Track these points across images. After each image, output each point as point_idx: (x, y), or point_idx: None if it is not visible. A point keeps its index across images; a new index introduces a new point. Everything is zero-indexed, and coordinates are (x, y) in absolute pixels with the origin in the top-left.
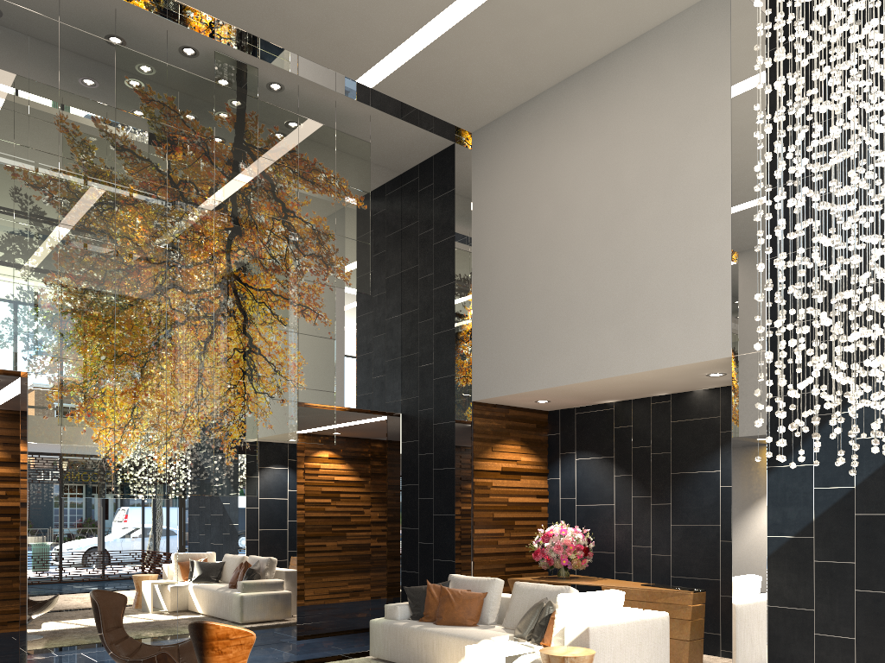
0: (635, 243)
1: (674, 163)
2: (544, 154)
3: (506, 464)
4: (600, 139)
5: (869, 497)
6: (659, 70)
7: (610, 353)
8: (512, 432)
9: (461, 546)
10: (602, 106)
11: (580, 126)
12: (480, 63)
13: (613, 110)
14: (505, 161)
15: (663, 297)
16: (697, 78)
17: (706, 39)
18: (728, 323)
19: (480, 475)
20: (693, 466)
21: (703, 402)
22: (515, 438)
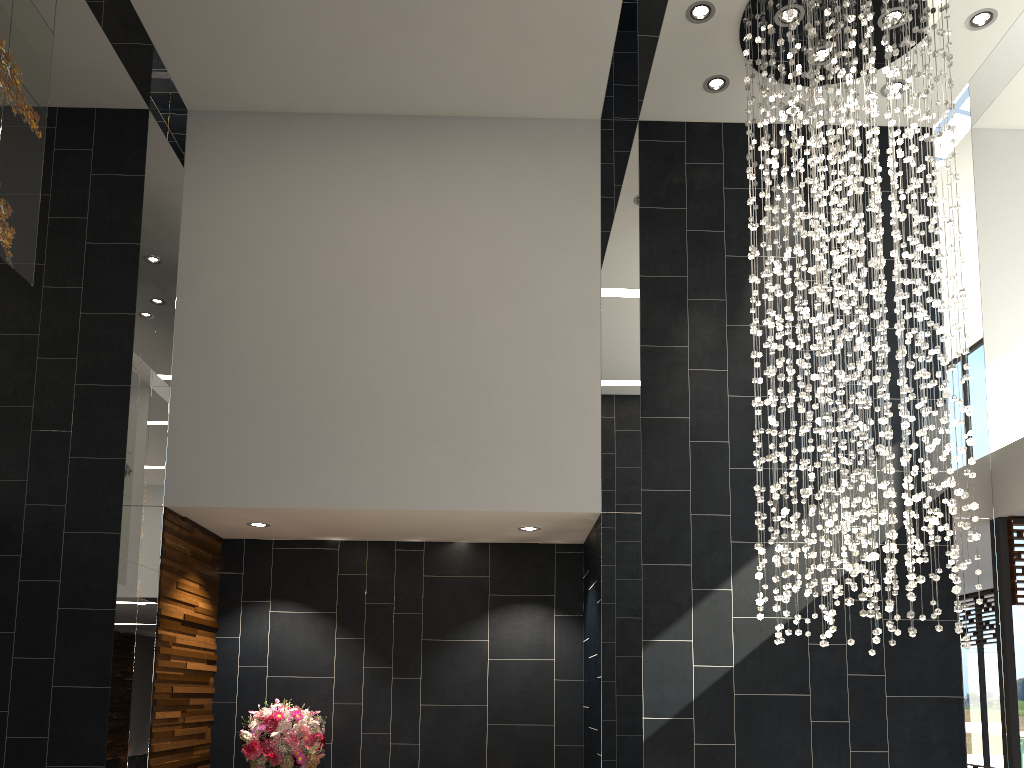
0: (475, 352)
1: (530, 278)
2: (330, 194)
3: (186, 609)
4: (425, 210)
5: (747, 677)
6: (512, 167)
7: (434, 479)
8: (194, 562)
9: (122, 741)
10: (430, 173)
11: (393, 182)
12: (299, 30)
13: (445, 184)
14: (255, 176)
15: (513, 426)
16: (561, 197)
17: (572, 162)
18: (597, 474)
19: (165, 624)
20: (453, 633)
21: (468, 557)
22: (196, 573)
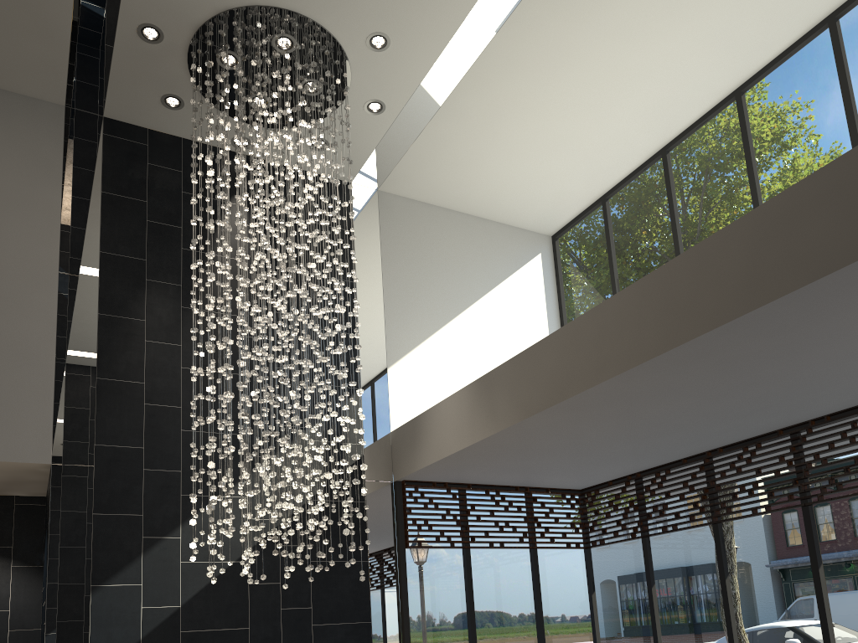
0: None
1: None
2: None
3: None
4: None
5: (193, 615)
6: None
7: None
8: None
9: None
10: None
11: None
12: None
13: None
14: None
15: None
16: (21, 166)
17: (34, 136)
18: (48, 428)
19: None
20: None
21: None
22: None
